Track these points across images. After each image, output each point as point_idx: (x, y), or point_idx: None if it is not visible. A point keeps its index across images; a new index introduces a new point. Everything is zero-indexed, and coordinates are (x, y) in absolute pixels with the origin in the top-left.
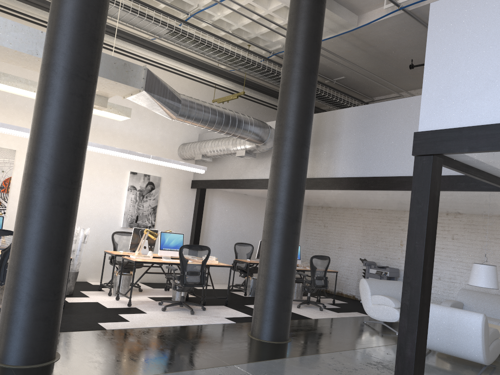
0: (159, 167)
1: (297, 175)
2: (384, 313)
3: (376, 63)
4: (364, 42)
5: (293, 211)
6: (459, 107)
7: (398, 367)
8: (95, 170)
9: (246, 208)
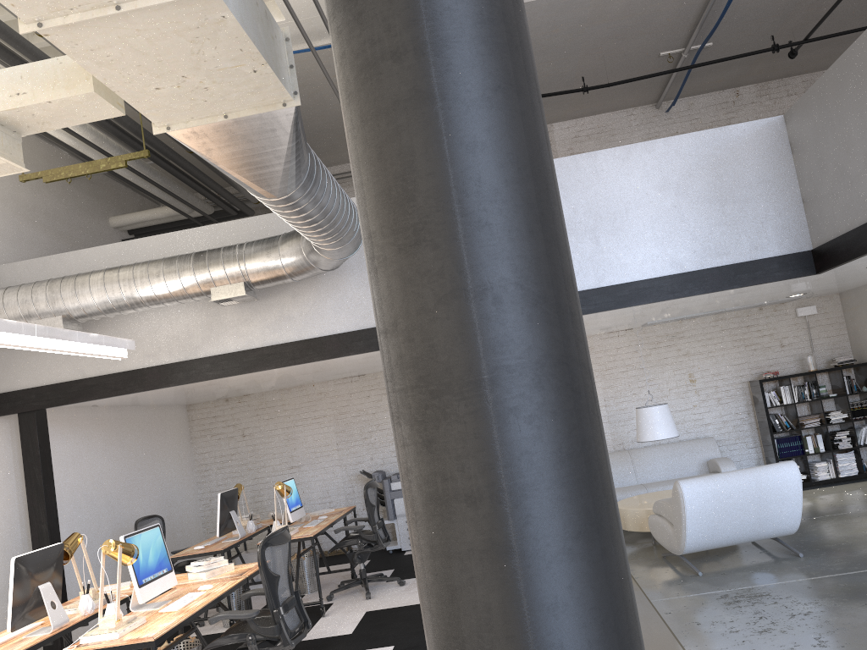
0: None
1: None
2: None
3: None
4: None
5: None
6: None
7: None
8: None
9: (103, 437)
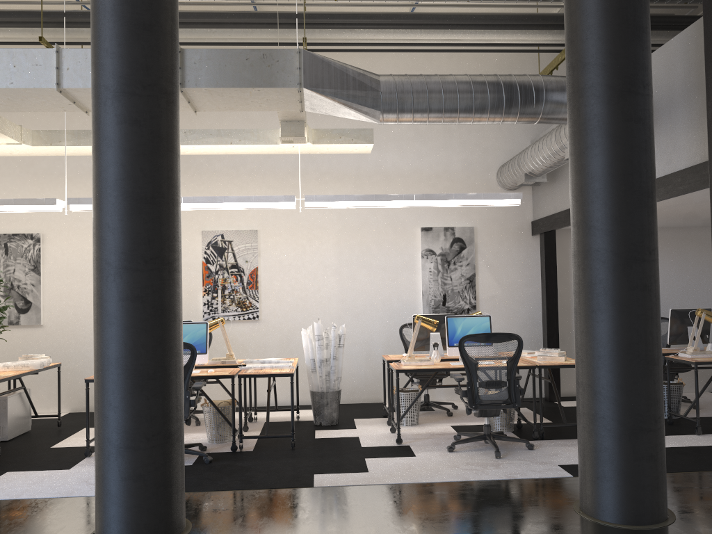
0: (469, 211)
1: (620, 161)
2: None
3: None
4: None
5: (622, 240)
6: None
7: None
8: (367, 236)
9: None
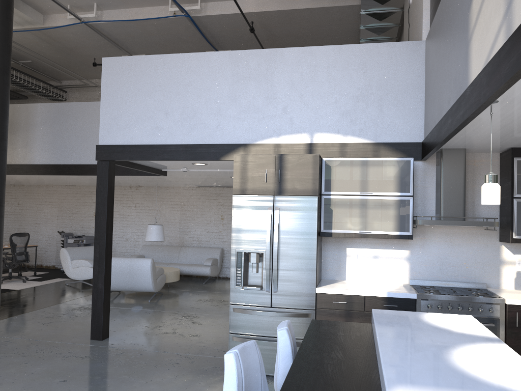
0: None
1: None
2: (83, 273)
3: (62, 54)
4: (51, 38)
5: None
6: (123, 131)
7: (94, 296)
8: None
9: None
